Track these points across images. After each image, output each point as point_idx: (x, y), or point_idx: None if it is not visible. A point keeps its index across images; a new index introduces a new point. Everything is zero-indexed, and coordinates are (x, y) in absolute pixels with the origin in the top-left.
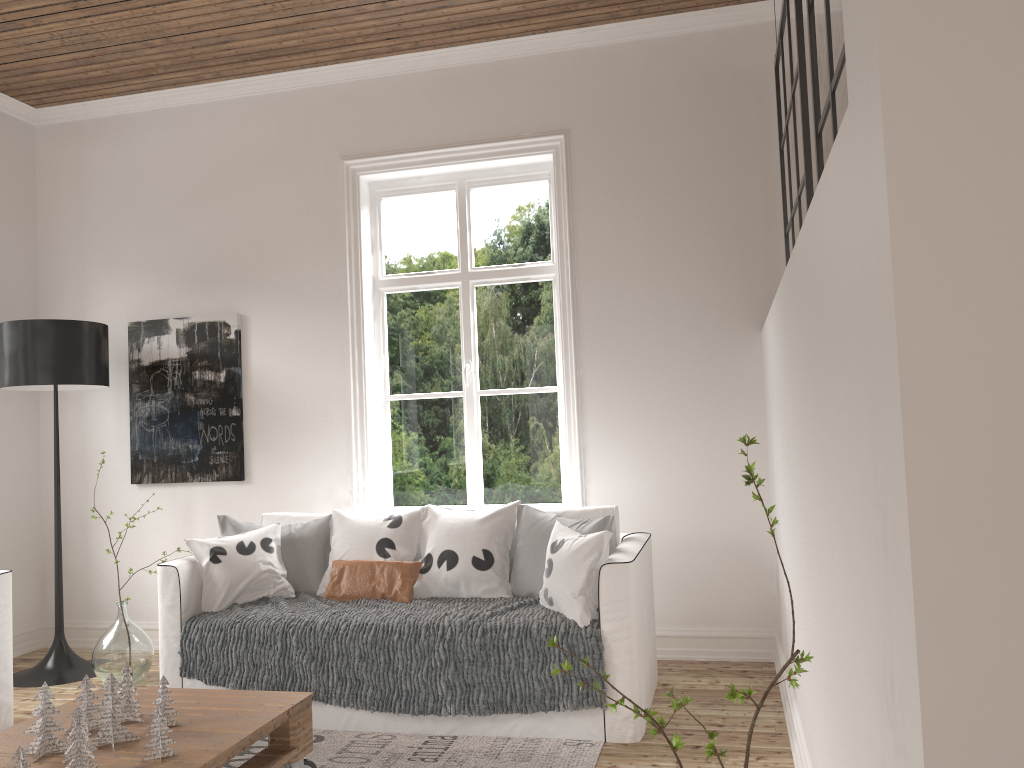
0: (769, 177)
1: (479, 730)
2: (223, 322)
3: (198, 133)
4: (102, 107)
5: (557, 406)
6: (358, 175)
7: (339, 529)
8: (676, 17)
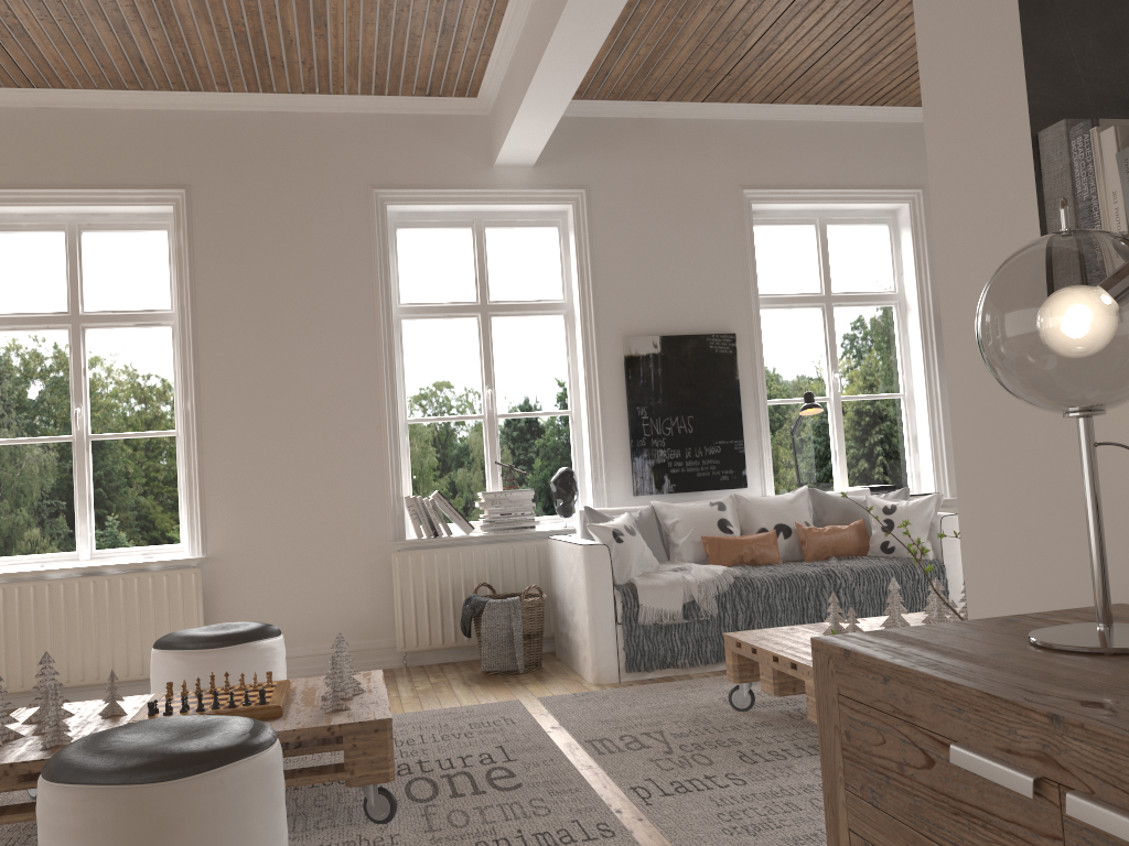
0: None
1: None
2: None
3: None
4: None
5: None
6: None
7: None
8: None
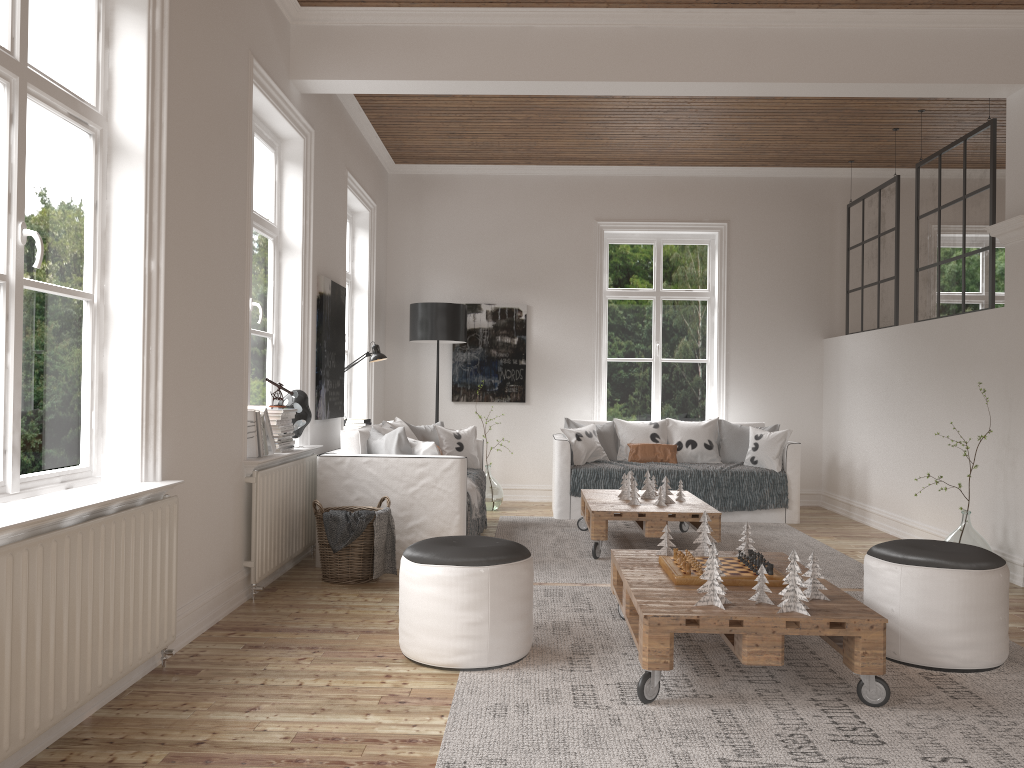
0: (833, 259)
1: (725, 519)
2: (517, 309)
3: (503, 193)
4: (440, 169)
5: (705, 370)
6: (603, 230)
7: (623, 428)
8: (793, 169)
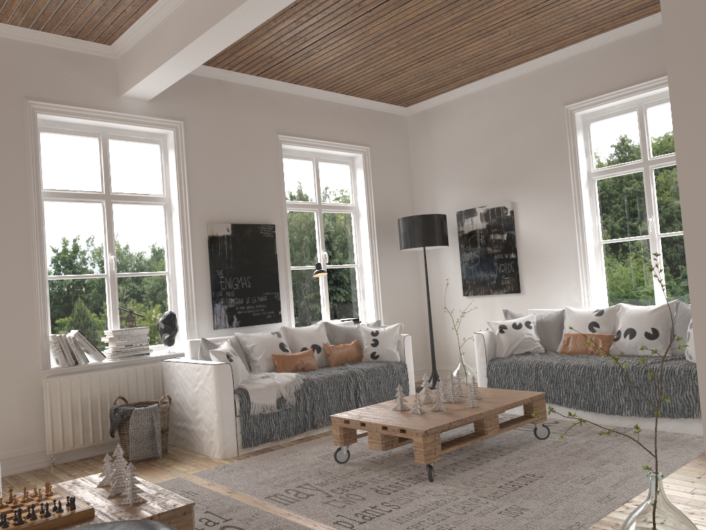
0: None
1: (646, 426)
2: (503, 207)
3: (484, 105)
4: (436, 100)
5: None
6: (573, 113)
7: (568, 317)
8: None
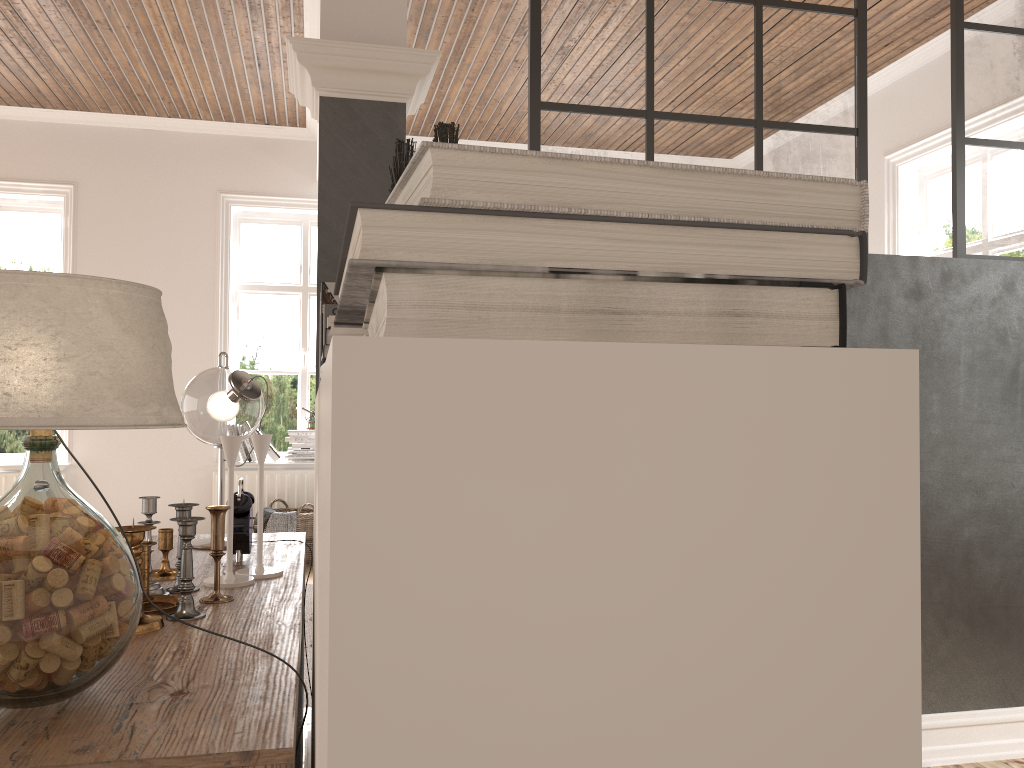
0: None
1: None
2: None
3: None
4: None
5: None
6: (897, 166)
7: None
8: None
